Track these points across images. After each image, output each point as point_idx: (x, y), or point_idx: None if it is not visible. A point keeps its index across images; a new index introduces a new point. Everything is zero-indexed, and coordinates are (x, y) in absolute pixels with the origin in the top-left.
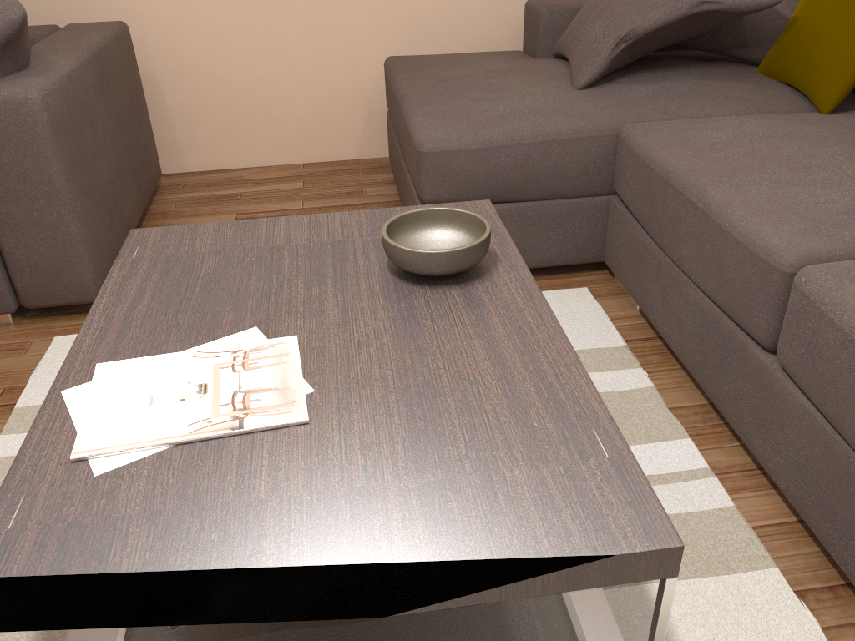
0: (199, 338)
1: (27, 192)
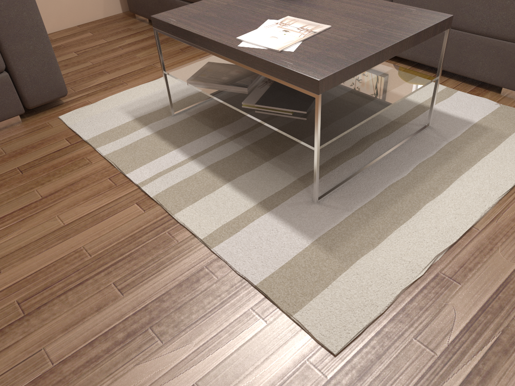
0: (255, 26)
1: (26, 34)
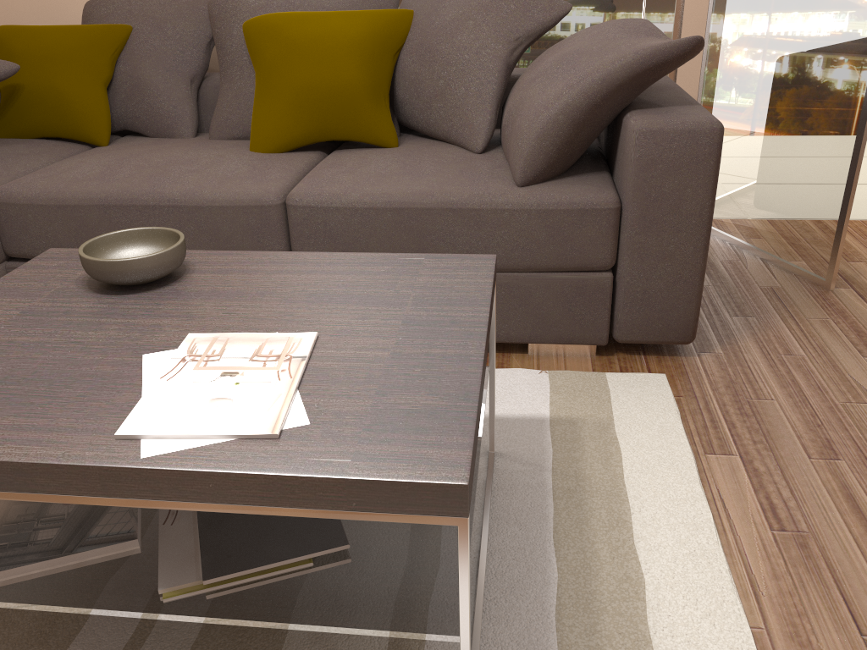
0: (128, 382)
1: None
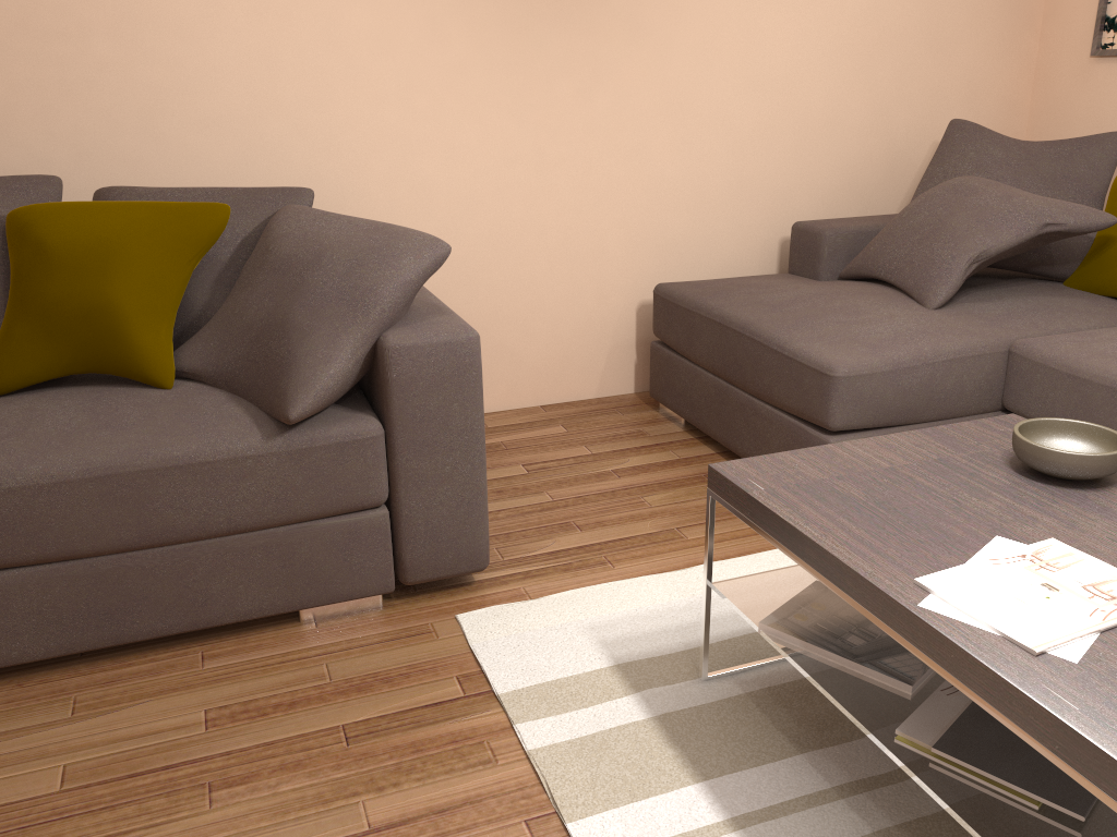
0: (962, 550)
1: (446, 443)
